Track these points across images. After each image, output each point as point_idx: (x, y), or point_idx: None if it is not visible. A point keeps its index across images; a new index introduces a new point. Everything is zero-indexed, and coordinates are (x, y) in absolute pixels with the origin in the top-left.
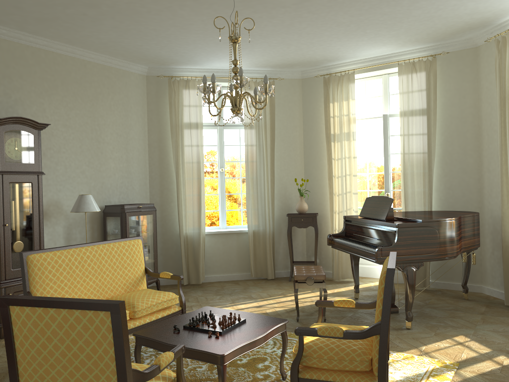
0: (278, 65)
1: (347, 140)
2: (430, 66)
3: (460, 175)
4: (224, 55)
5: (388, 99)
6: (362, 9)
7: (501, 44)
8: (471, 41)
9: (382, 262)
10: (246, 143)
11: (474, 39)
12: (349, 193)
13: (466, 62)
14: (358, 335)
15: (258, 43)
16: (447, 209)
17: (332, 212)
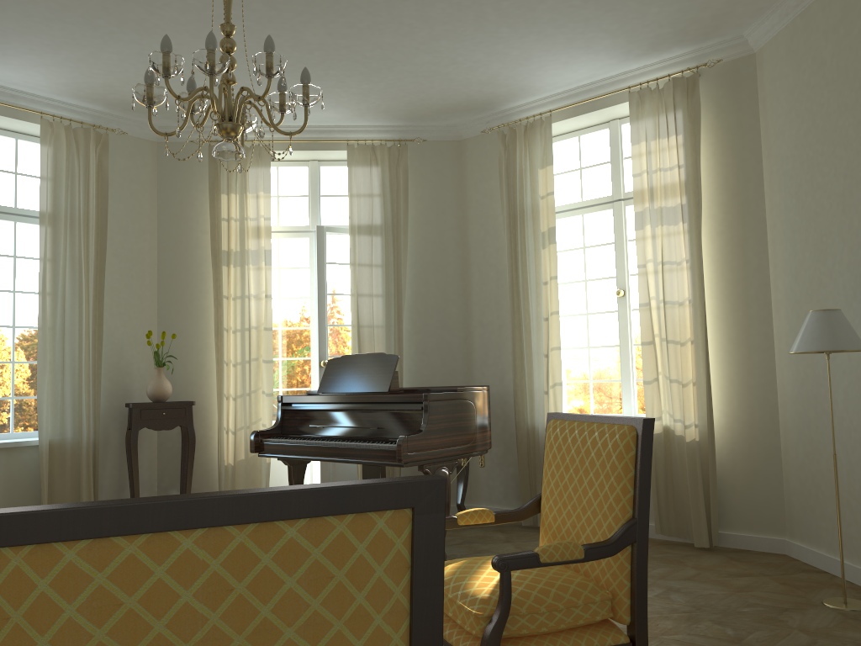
0: (122, 104)
1: (255, 263)
2: (399, 157)
3: (438, 332)
4: (22, 49)
5: (319, 203)
6: (356, 25)
7: (509, 139)
8: (454, 130)
9: (407, 463)
10: (44, 252)
11: (459, 128)
12: (256, 362)
13: (446, 161)
14: (607, 549)
15: (122, 40)
16: (420, 386)
17: (220, 397)
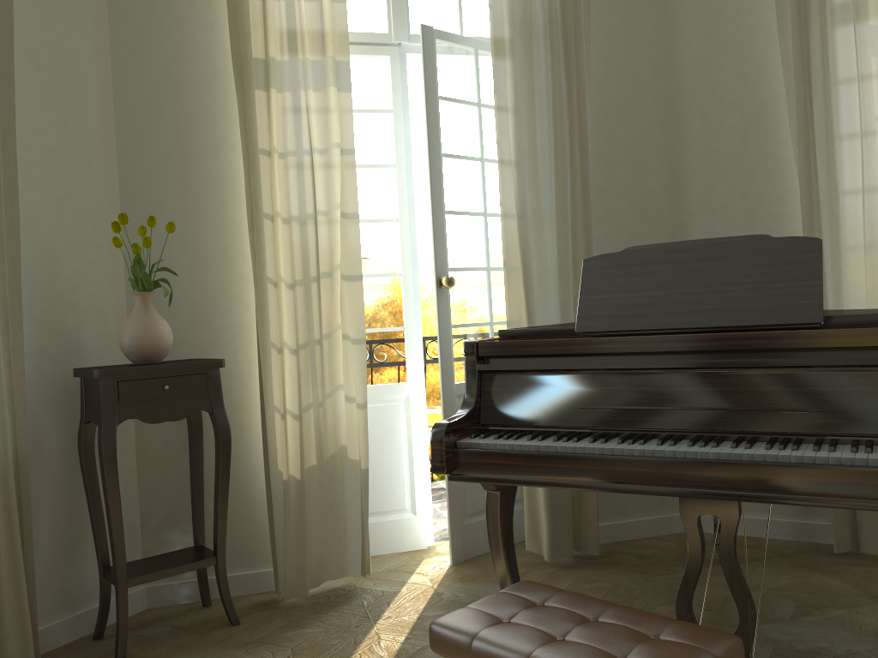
0: None
1: (319, 87)
2: None
3: (631, 223)
4: None
5: None
6: None
7: None
8: None
9: None
10: None
11: None
12: (329, 279)
13: None
14: None
15: None
16: None
17: (262, 350)
